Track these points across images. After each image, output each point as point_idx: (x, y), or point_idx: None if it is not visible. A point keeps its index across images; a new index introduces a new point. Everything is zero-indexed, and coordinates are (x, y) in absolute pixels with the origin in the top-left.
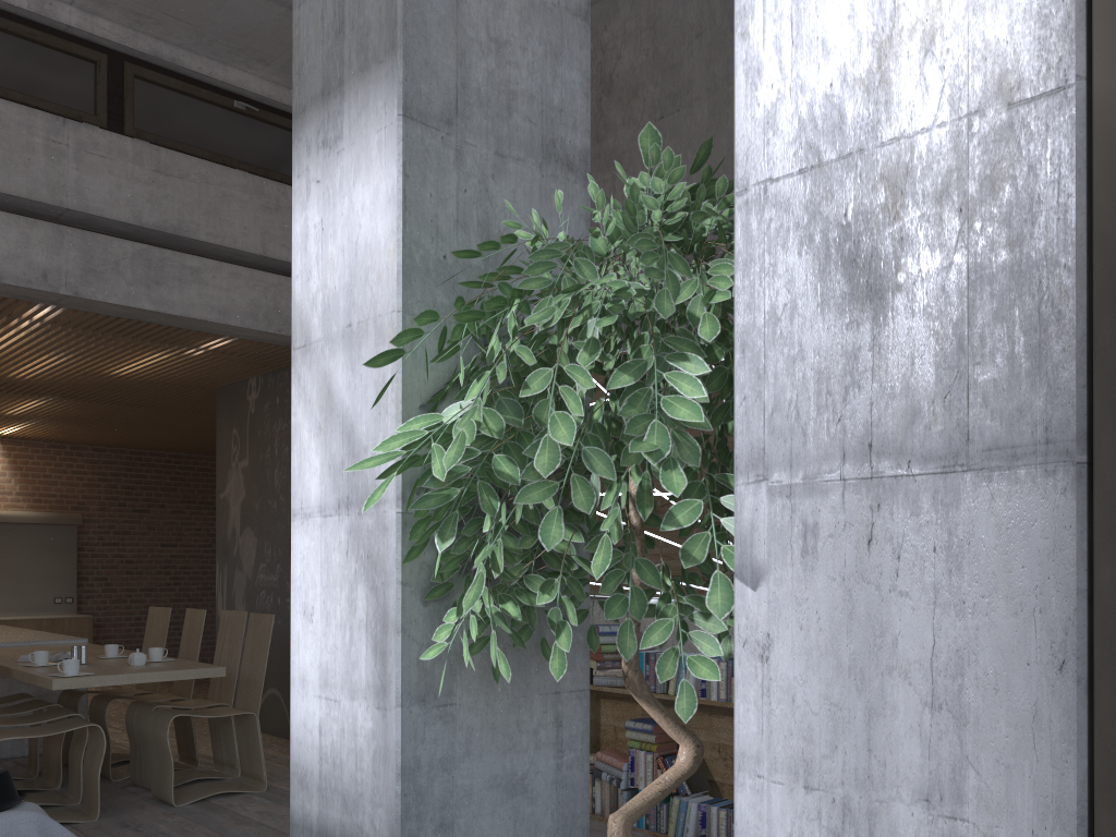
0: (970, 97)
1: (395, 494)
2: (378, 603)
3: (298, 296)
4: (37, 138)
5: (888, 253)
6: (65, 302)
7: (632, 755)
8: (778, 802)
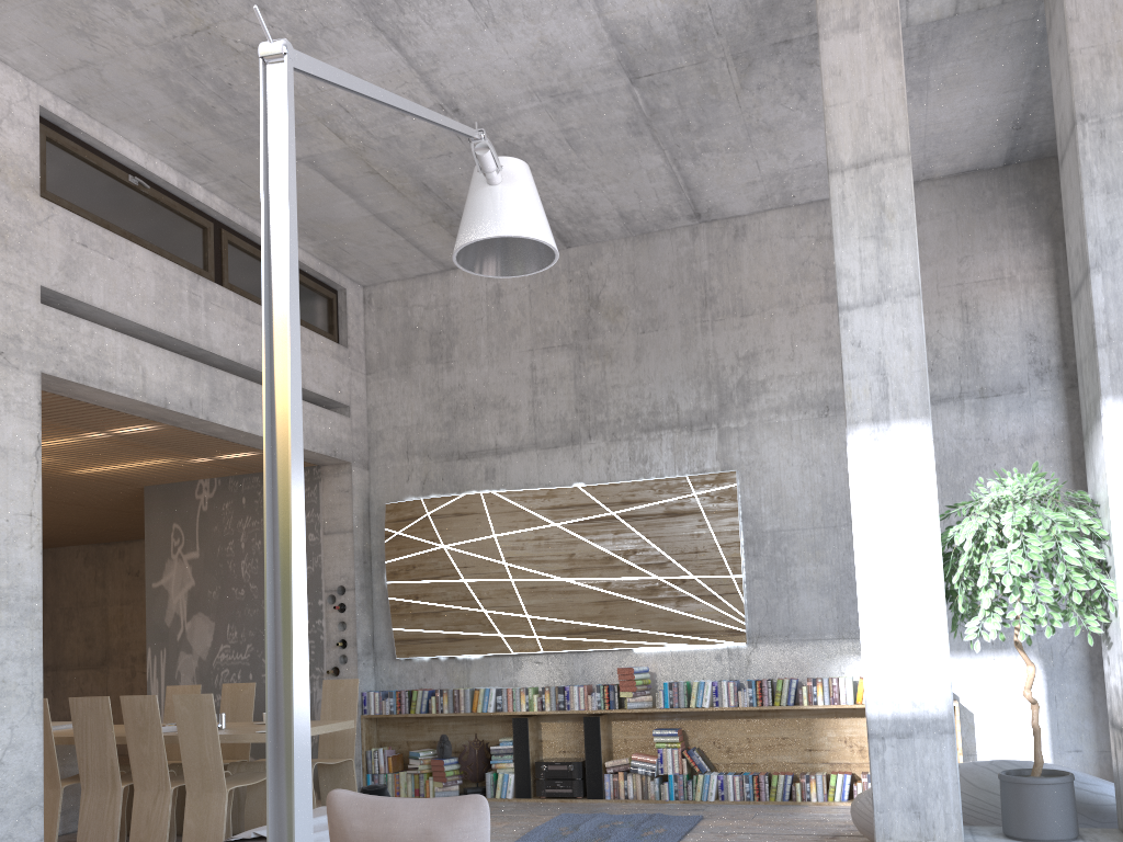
0: None
1: (941, 580)
2: (932, 622)
3: (857, 498)
4: (184, 291)
5: None
6: (187, 423)
7: (661, 752)
8: None
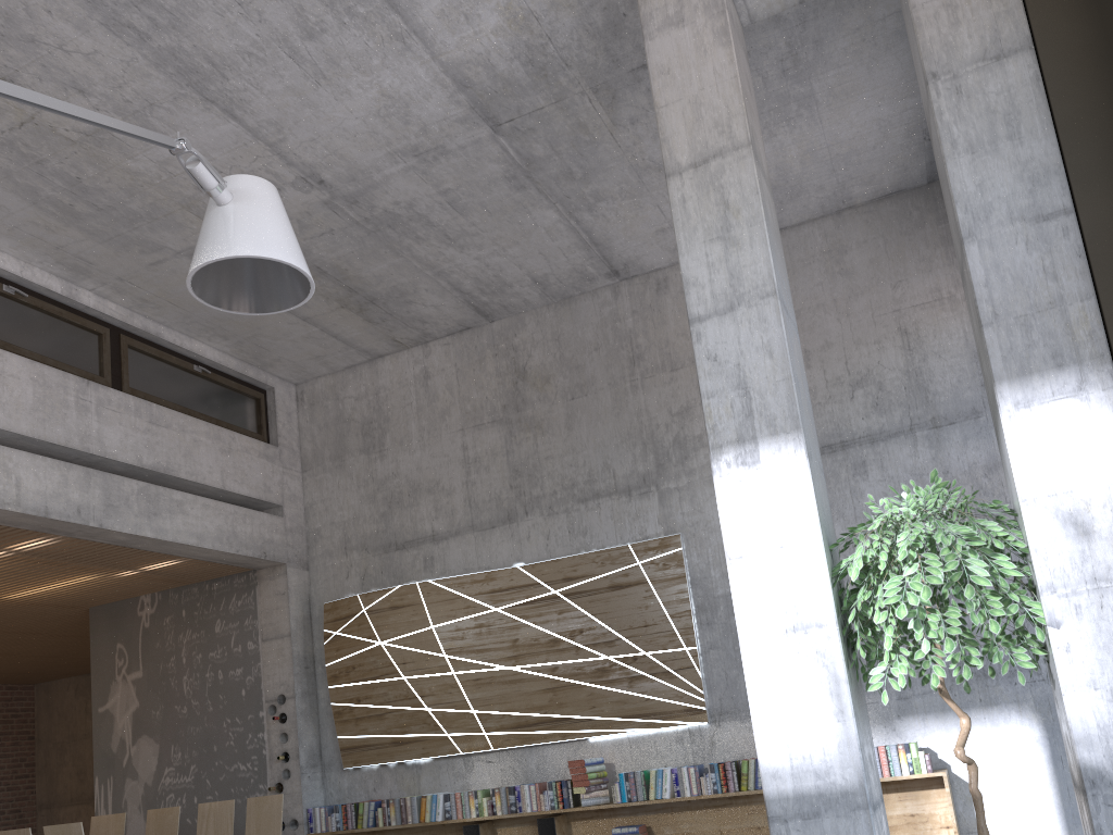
0: (1107, 480)
1: (834, 620)
2: (829, 672)
3: (729, 533)
4: (70, 396)
5: (1088, 521)
6: (81, 532)
7: None
8: (1084, 697)
